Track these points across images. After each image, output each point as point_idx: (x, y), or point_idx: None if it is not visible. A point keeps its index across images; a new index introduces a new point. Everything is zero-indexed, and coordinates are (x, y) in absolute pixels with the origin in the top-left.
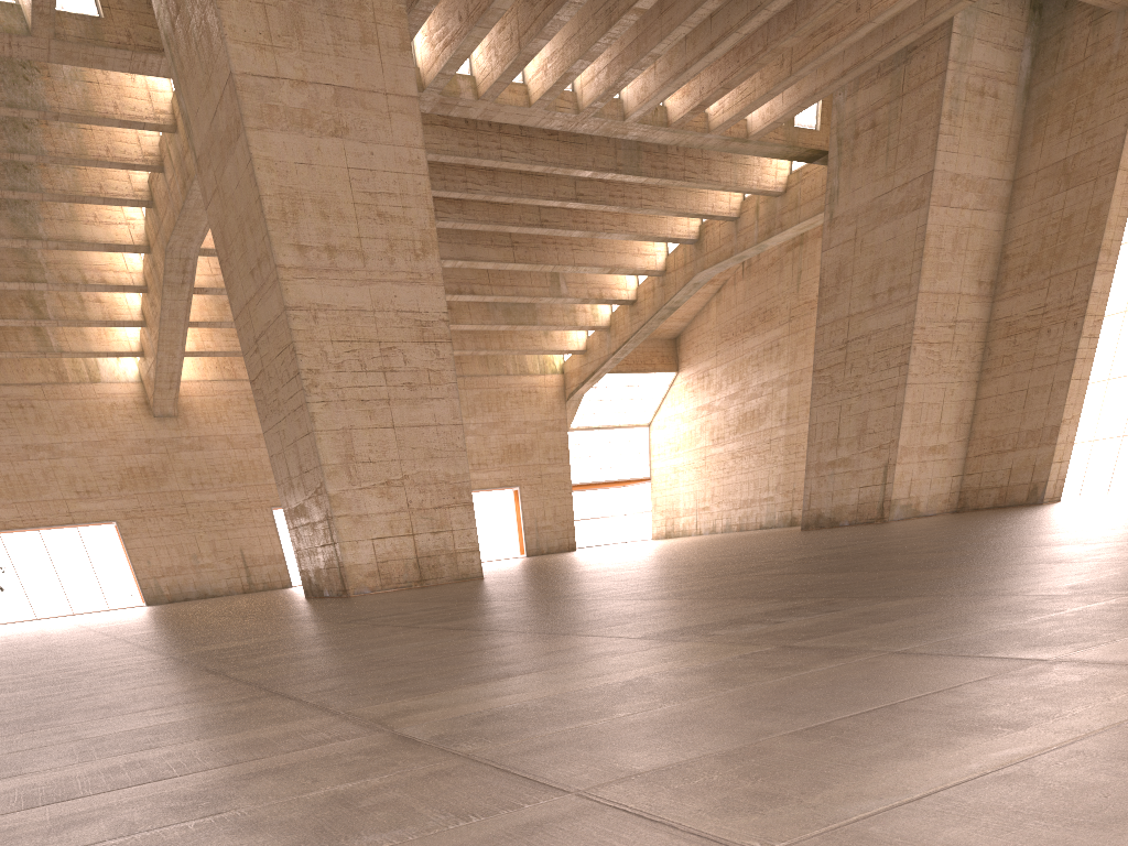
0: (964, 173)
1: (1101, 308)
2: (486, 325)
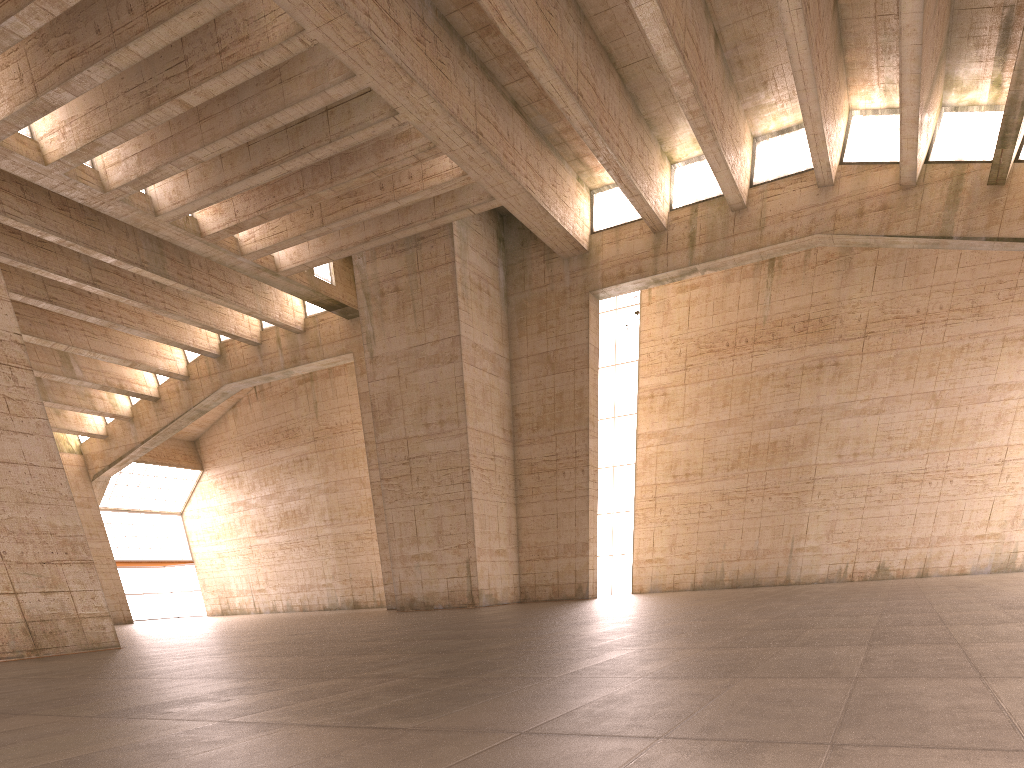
0: (480, 344)
1: (595, 462)
2: None
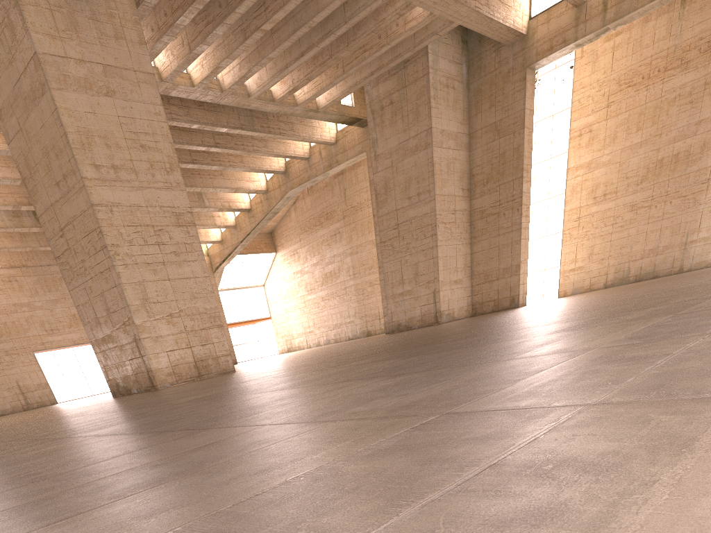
0: (446, 129)
1: (528, 201)
2: None
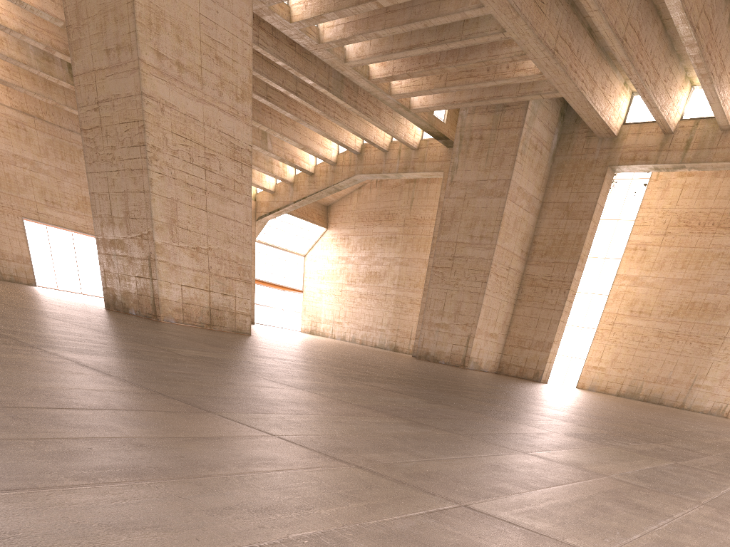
0: (523, 188)
1: (575, 288)
2: None
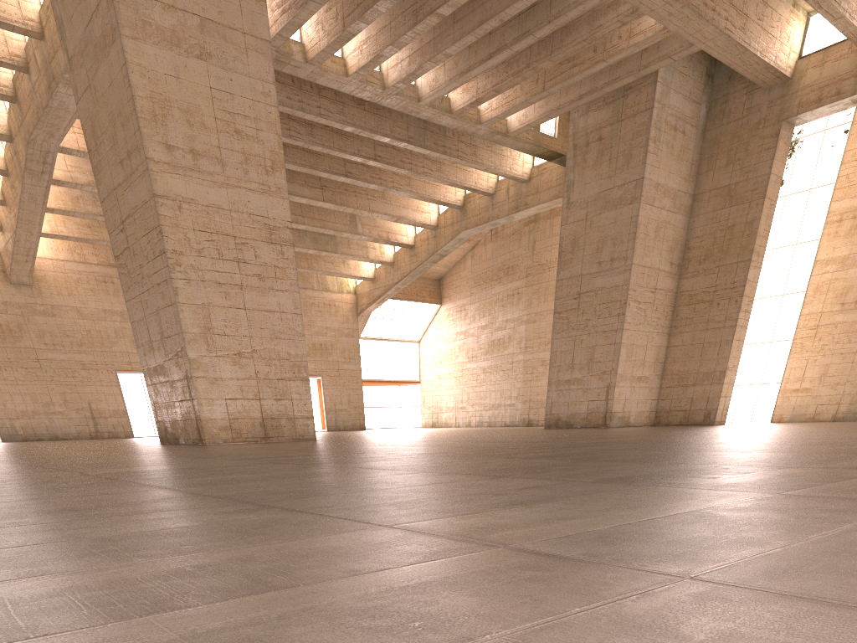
0: (663, 183)
1: (752, 293)
2: (298, 247)
